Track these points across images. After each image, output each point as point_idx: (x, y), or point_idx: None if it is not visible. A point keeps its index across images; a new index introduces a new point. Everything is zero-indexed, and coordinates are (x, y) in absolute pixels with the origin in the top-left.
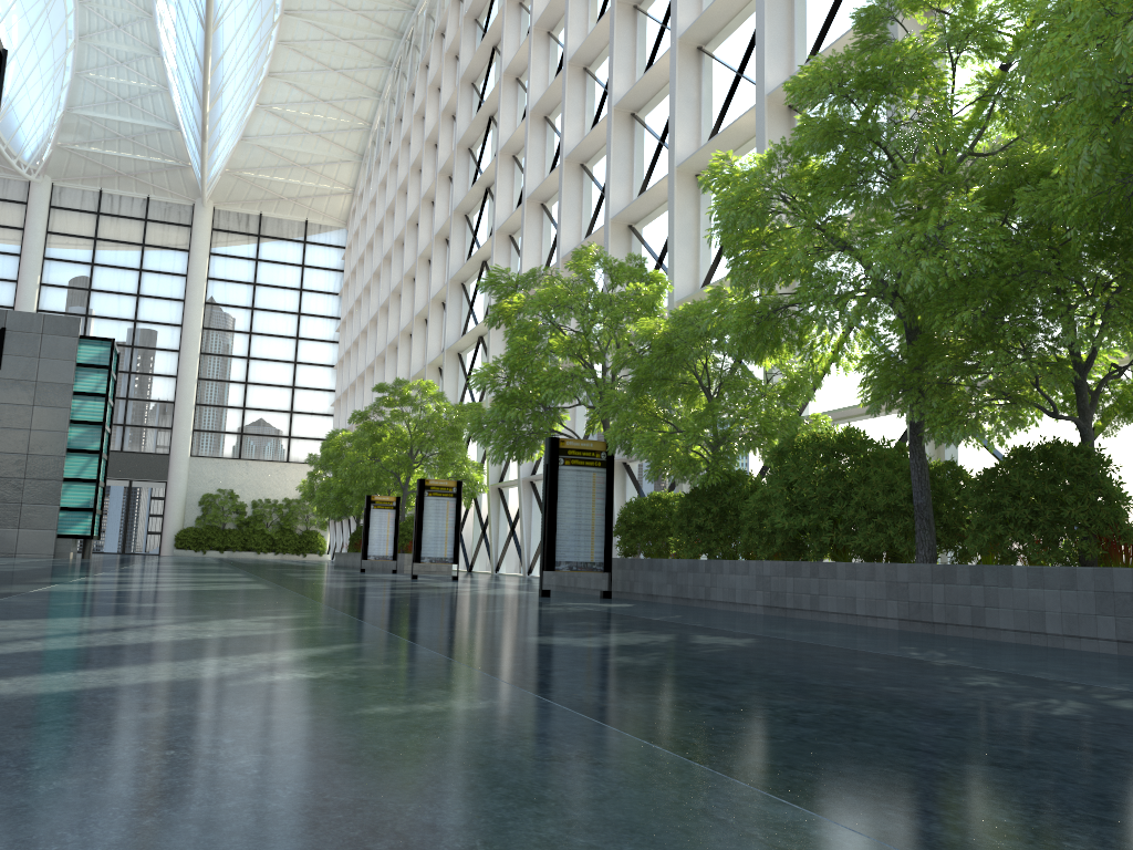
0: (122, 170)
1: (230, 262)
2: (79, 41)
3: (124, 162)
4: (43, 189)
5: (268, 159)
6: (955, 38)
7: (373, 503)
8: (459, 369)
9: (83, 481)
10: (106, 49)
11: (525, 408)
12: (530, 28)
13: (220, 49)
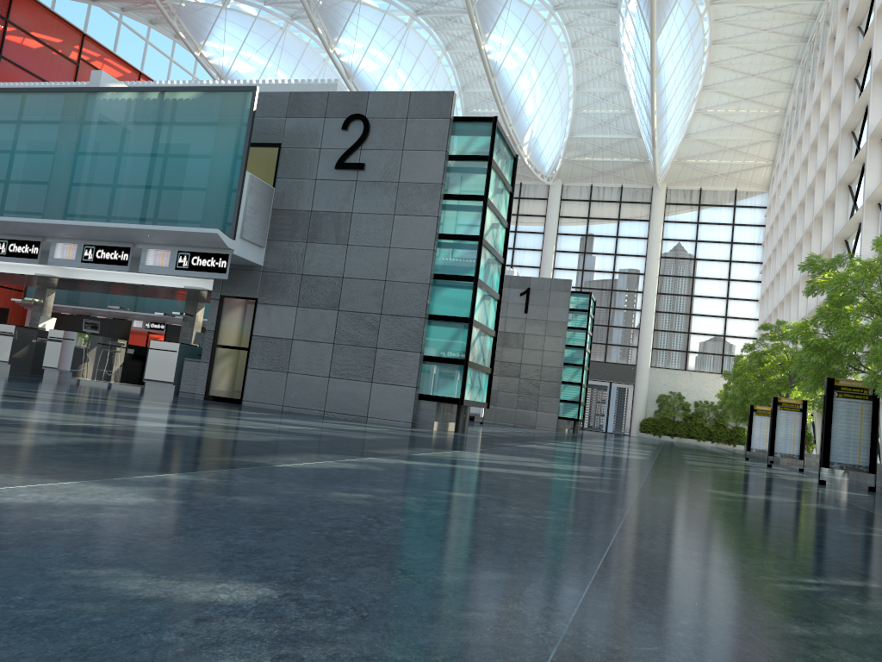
0: (604, 170)
1: (678, 226)
2: (575, 91)
3: (605, 164)
4: (556, 189)
5: (704, 148)
6: None
7: (754, 411)
8: None
9: (572, 384)
10: (592, 92)
11: (824, 355)
12: None
13: (662, 84)
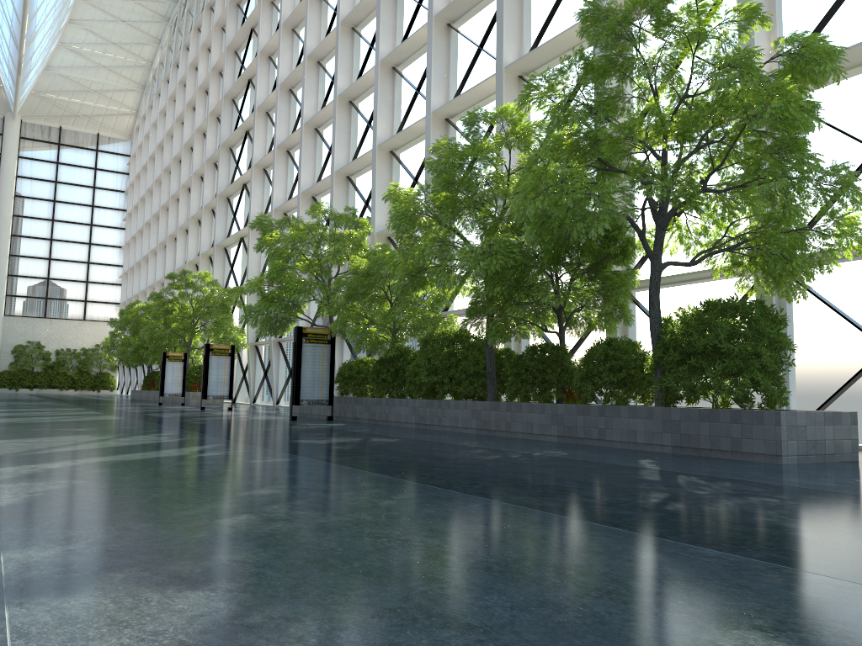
0: None
1: (35, 164)
2: None
3: None
4: None
5: (67, 85)
6: (506, 144)
7: (168, 357)
8: (225, 259)
9: None
10: None
11: (280, 305)
12: (280, 25)
13: (35, 7)
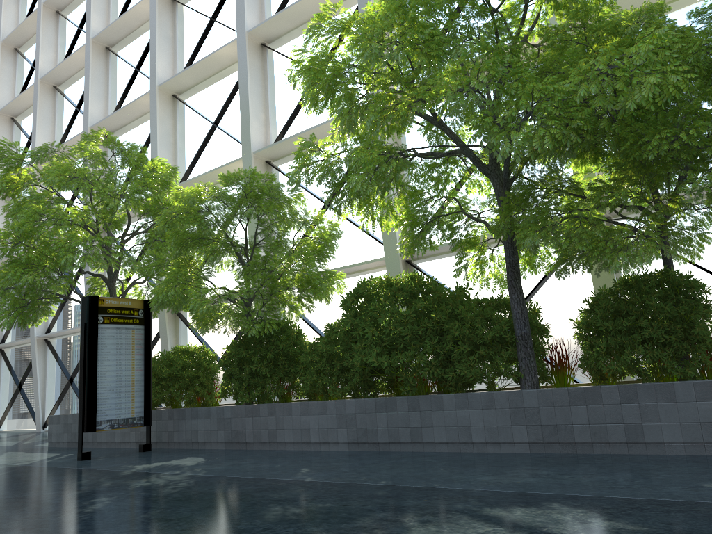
0: None
1: None
2: None
3: None
4: None
5: None
6: None
7: None
8: None
9: None
10: None
11: (42, 273)
12: None
13: None
